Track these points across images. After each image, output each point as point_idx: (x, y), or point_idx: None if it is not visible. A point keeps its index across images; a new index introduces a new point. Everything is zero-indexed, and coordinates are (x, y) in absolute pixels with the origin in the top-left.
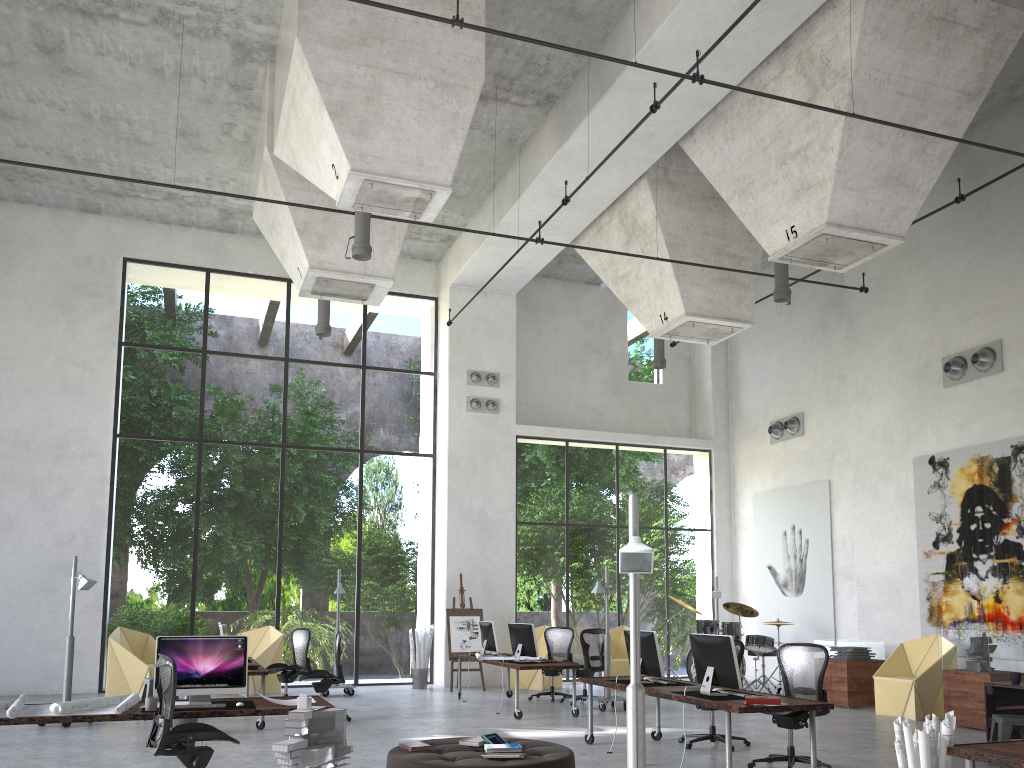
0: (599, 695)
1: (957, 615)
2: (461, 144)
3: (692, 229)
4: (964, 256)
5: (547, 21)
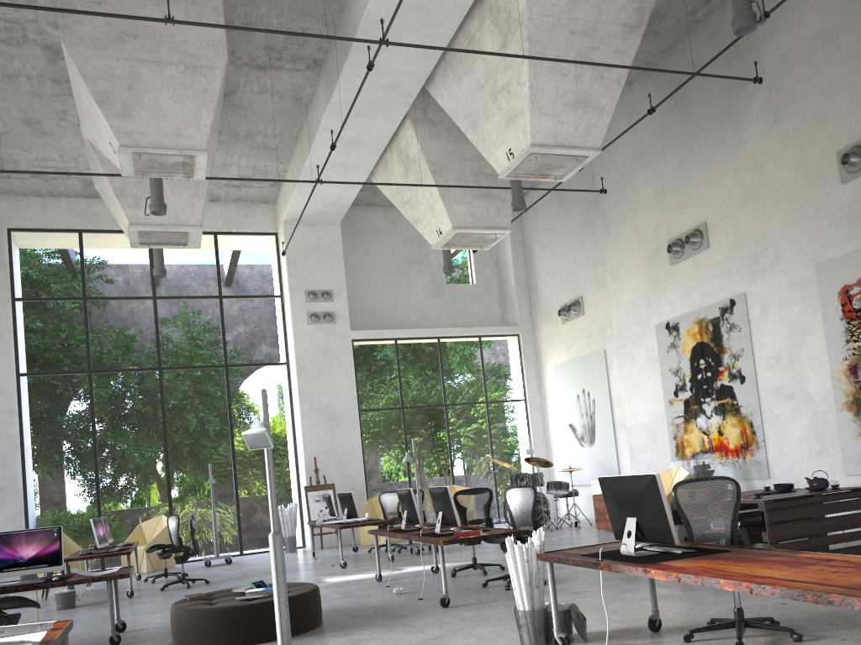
0: None
1: (695, 449)
2: (212, 114)
3: (452, 157)
4: (675, 155)
5: (291, 1)
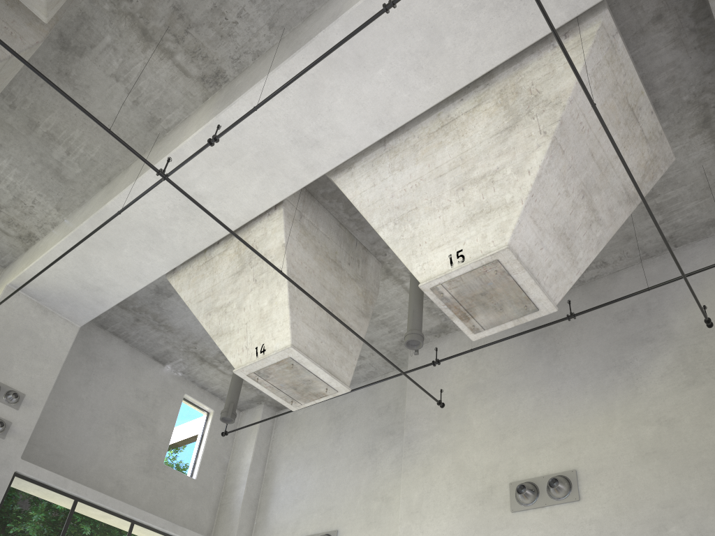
0: None
1: None
2: None
3: (313, 275)
4: (533, 394)
5: None
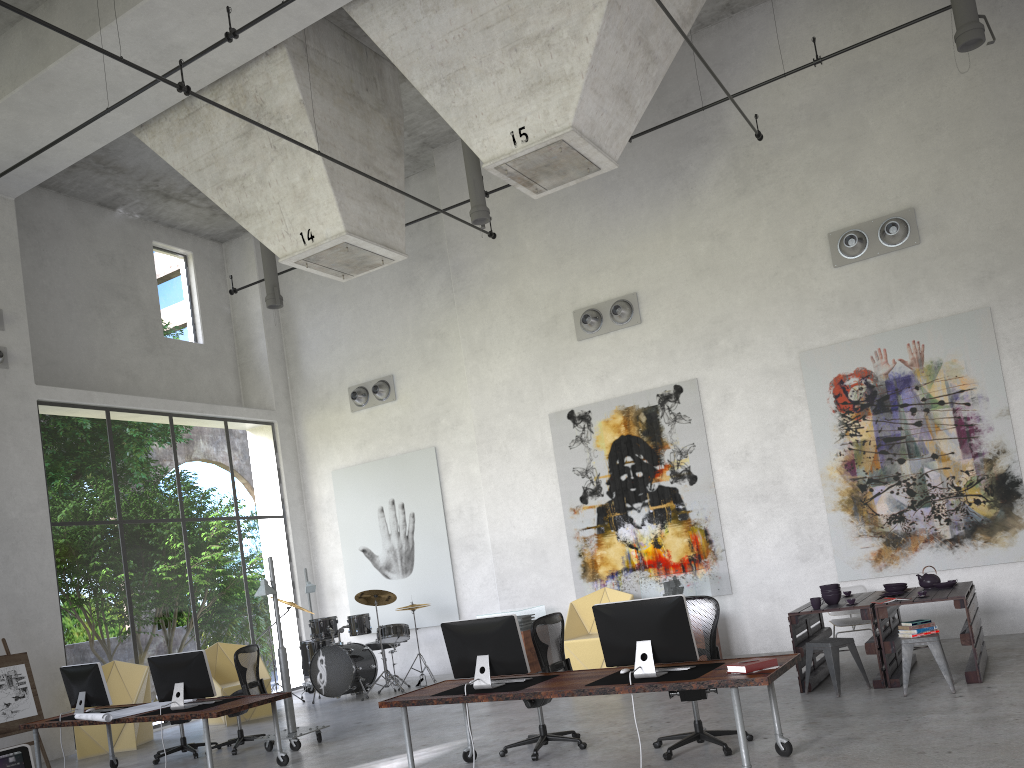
0: (231, 735)
1: (615, 566)
2: None
3: (339, 128)
4: (588, 209)
5: None
